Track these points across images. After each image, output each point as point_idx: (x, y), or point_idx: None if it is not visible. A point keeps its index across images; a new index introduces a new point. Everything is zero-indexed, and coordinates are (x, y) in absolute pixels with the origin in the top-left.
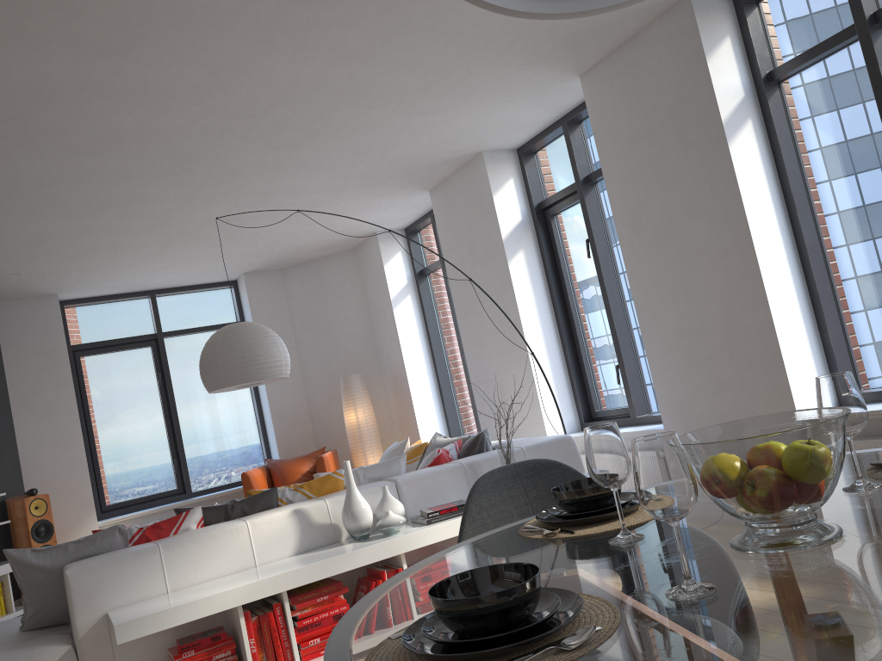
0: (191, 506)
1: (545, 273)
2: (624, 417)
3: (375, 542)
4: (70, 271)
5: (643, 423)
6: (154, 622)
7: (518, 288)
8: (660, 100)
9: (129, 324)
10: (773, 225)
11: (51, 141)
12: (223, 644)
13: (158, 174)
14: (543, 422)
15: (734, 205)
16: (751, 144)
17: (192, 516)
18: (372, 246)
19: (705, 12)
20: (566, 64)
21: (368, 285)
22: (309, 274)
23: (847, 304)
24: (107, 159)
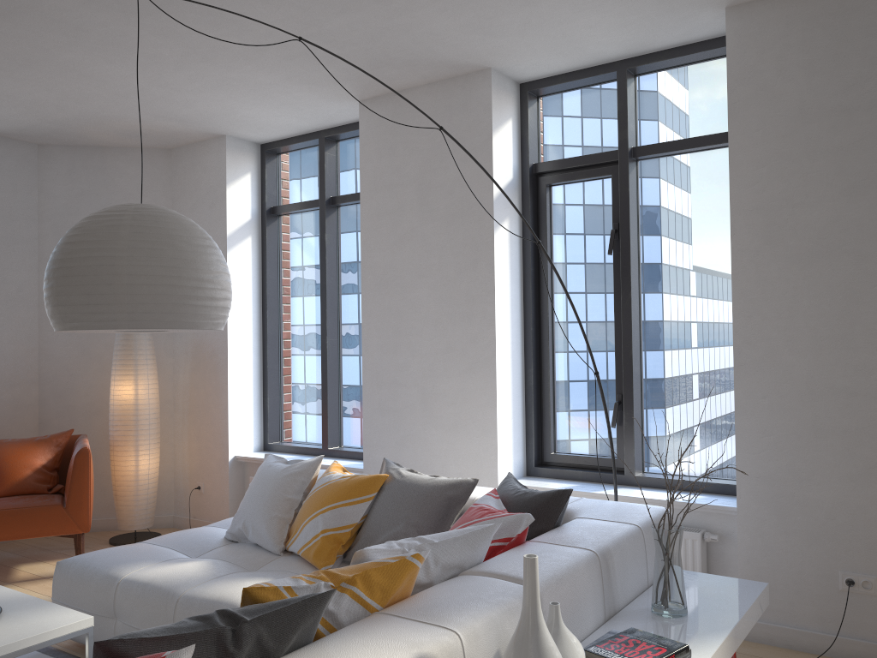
0: None
1: (523, 258)
2: (604, 471)
3: None
4: None
5: (645, 486)
6: None
7: (499, 270)
8: (876, 73)
9: None
10: None
11: None
12: None
13: None
14: (495, 459)
15: None
16: None
17: None
18: (210, 154)
19: None
20: None
21: (183, 206)
22: (87, 166)
23: None
24: None
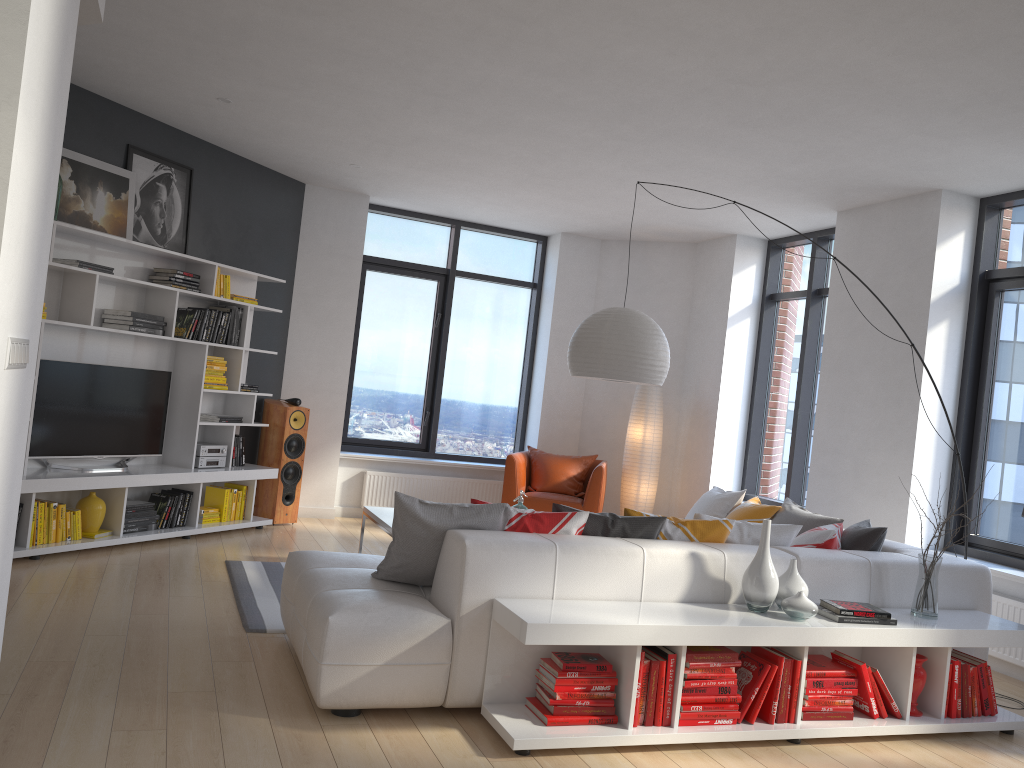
0: (432, 468)
1: (964, 355)
2: (1013, 556)
3: (784, 623)
4: (404, 178)
5: None
6: (563, 634)
7: (929, 364)
8: None
9: (424, 249)
10: None
11: (527, 51)
12: (605, 676)
13: (591, 113)
14: (904, 525)
15: None
16: None
17: (577, 520)
18: (724, 249)
19: None
20: None
21: (700, 290)
22: (633, 256)
23: None
24: (559, 84)
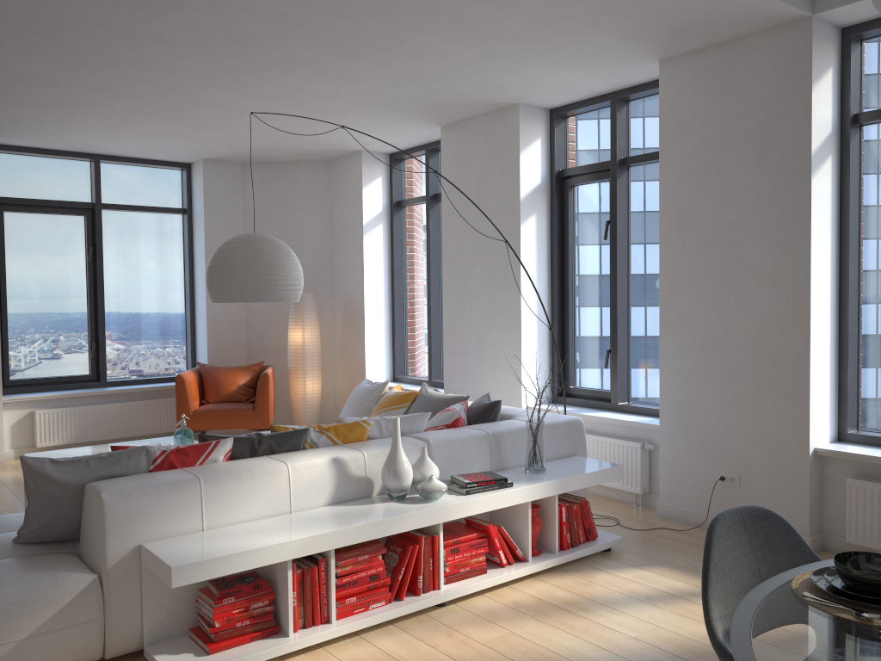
0: (106, 396)
1: (551, 242)
2: (602, 400)
3: (420, 507)
4: (24, 117)
5: (624, 411)
6: (211, 568)
7: (525, 252)
8: (747, 112)
9: (64, 186)
10: (827, 263)
11: None
12: (262, 593)
13: (195, 47)
14: (520, 388)
15: (800, 236)
16: (827, 180)
17: (222, 447)
18: (352, 164)
19: (820, 39)
20: (658, 47)
21: (337, 203)
22: (273, 176)
23: (869, 350)
24: (154, 19)
